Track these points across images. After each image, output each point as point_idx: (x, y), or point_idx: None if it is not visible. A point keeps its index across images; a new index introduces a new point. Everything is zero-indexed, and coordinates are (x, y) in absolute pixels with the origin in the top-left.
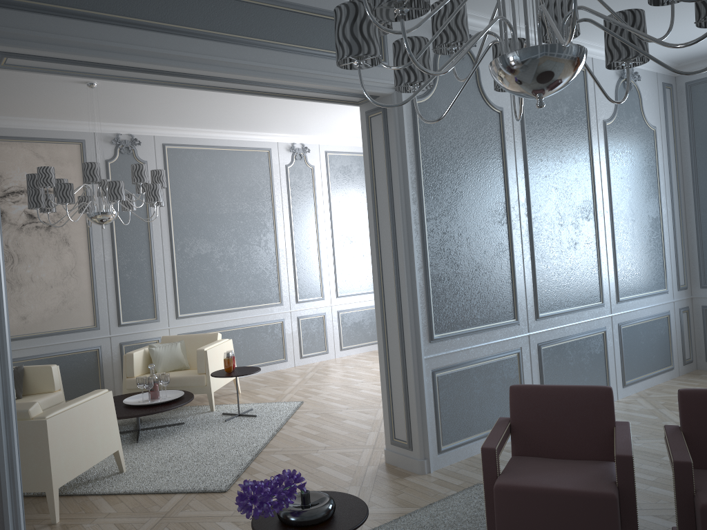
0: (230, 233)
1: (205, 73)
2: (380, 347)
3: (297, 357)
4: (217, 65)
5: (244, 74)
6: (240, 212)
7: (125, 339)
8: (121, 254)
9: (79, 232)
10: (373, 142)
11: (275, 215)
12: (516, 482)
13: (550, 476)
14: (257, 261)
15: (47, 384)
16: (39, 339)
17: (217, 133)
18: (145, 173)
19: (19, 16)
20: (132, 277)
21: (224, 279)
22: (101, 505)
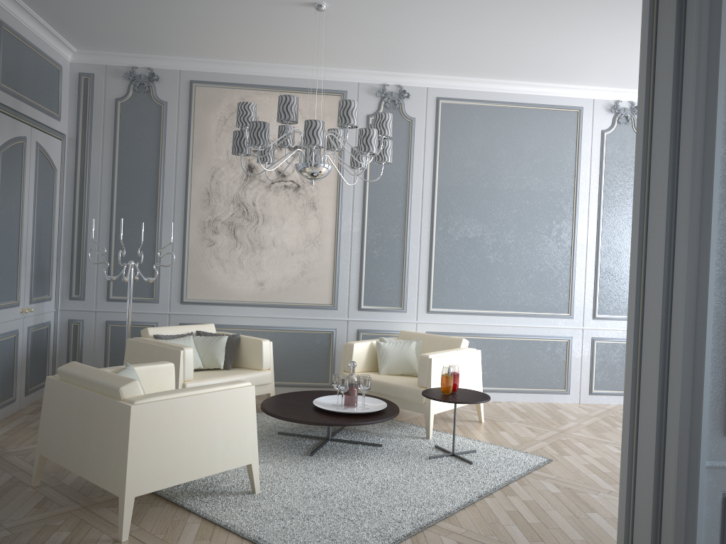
0: (509, 215)
1: None
2: (626, 418)
3: (585, 391)
4: None
5: None
6: (527, 190)
7: (363, 326)
8: (372, 226)
9: (327, 196)
10: (657, 26)
11: (577, 197)
12: None
13: None
14: (542, 255)
15: (257, 360)
16: (273, 310)
17: (509, 85)
18: (352, 112)
19: None
20: (381, 255)
21: (495, 272)
22: (187, 535)
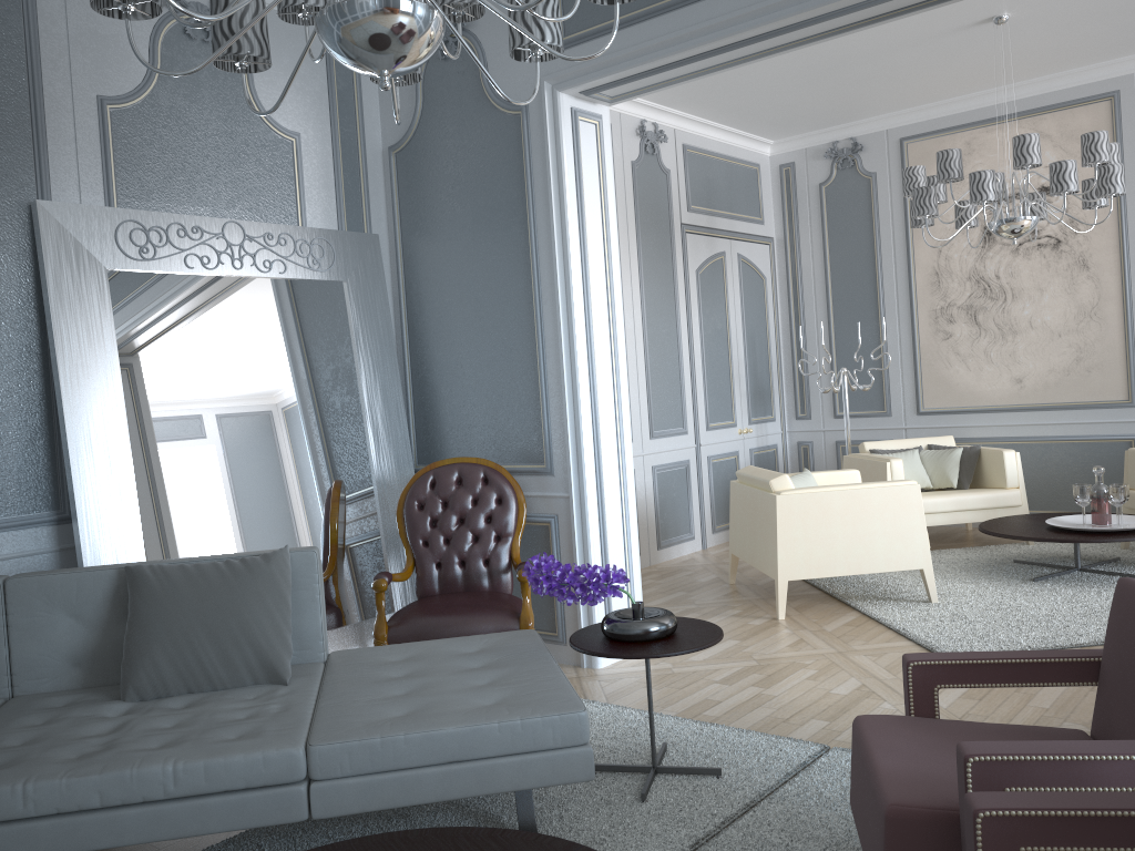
0: None
1: (775, 26)
2: None
3: None
4: (784, 8)
5: (825, 2)
6: None
7: None
8: None
9: (1104, 247)
10: None
11: None
12: (870, 725)
13: (942, 751)
14: None
15: (999, 476)
16: (1039, 414)
17: None
18: (1028, 149)
19: (578, 50)
20: None
21: None
22: (838, 622)
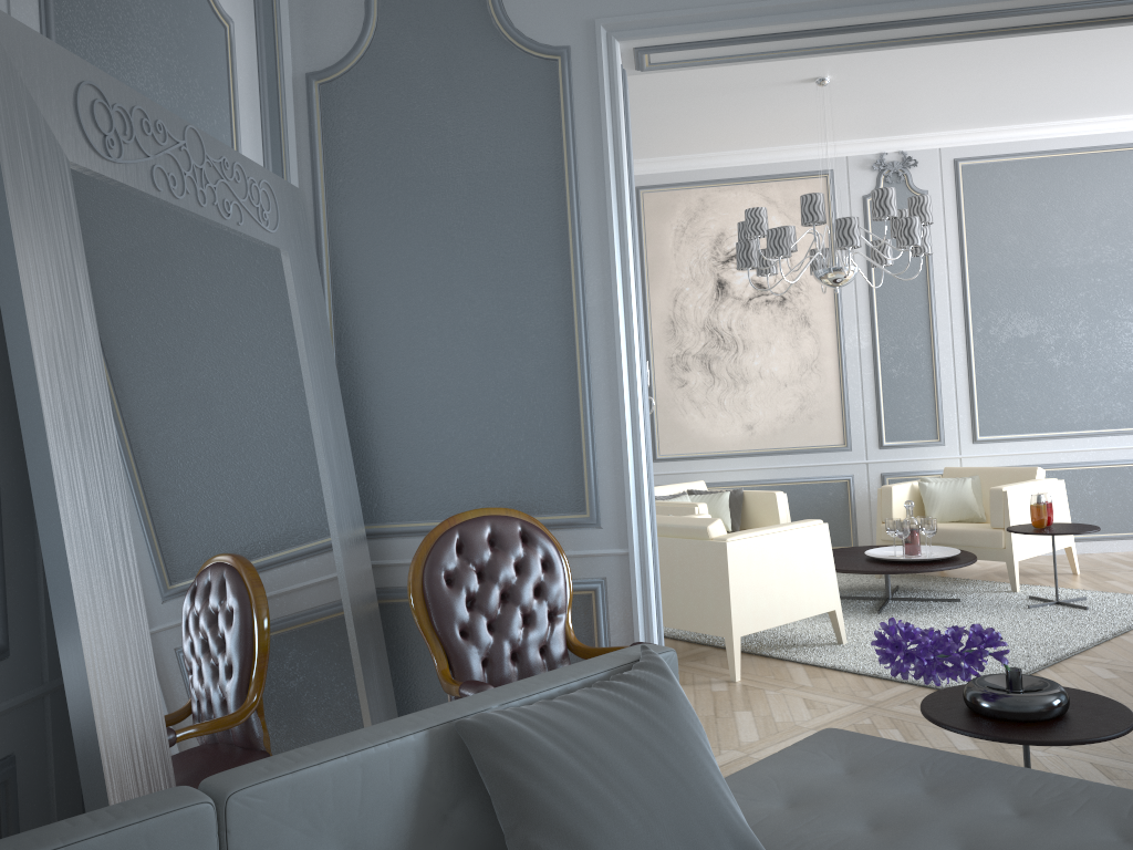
0: (1075, 301)
1: (919, 14)
2: None
3: None
4: None
5: None
6: (1096, 263)
7: (889, 468)
8: (885, 338)
9: (822, 306)
10: None
11: None
12: None
13: None
14: (1129, 349)
15: (770, 517)
16: (769, 458)
17: (1053, 128)
18: (891, 202)
19: None
20: (901, 374)
21: (1062, 380)
22: (797, 675)
